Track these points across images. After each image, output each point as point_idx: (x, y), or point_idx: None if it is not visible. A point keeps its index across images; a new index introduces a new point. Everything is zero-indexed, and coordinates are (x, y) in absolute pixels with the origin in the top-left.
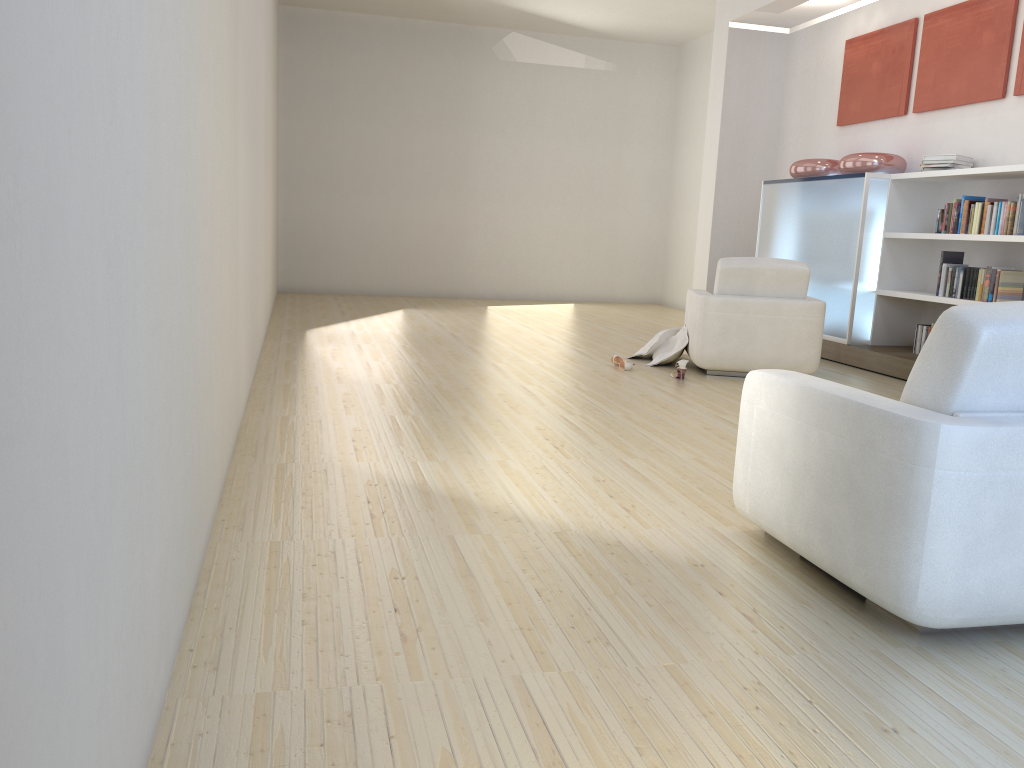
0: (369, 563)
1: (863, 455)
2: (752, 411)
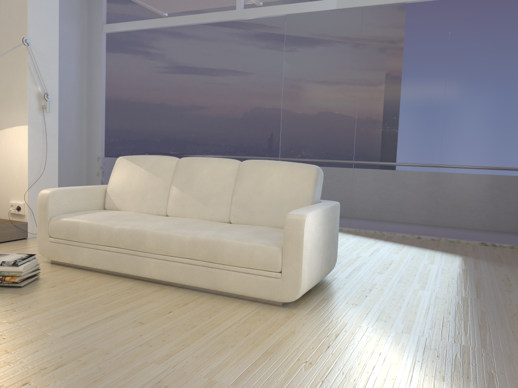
0: None
1: (335, 223)
2: (309, 235)
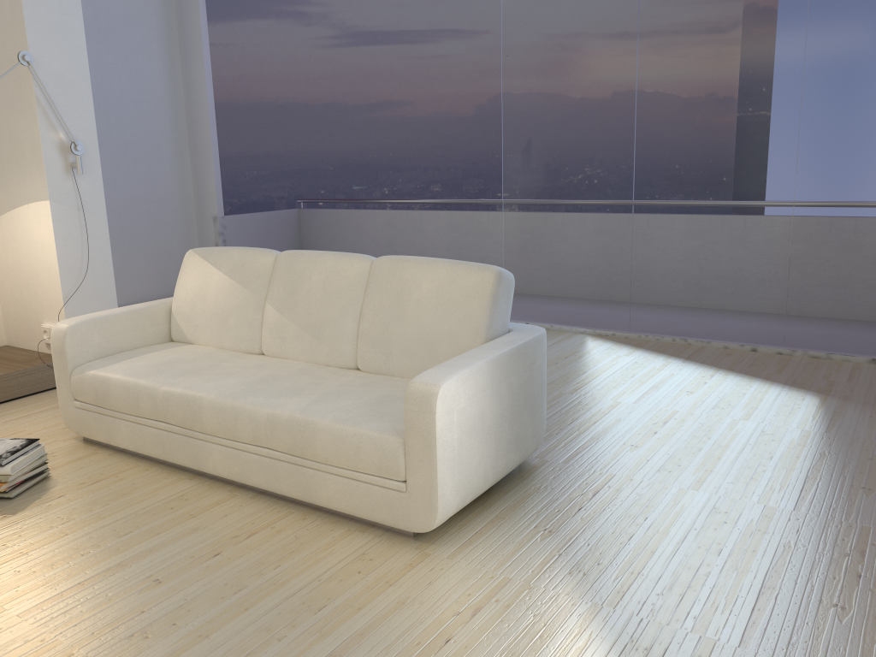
0: (867, 638)
1: (530, 372)
2: (453, 417)
